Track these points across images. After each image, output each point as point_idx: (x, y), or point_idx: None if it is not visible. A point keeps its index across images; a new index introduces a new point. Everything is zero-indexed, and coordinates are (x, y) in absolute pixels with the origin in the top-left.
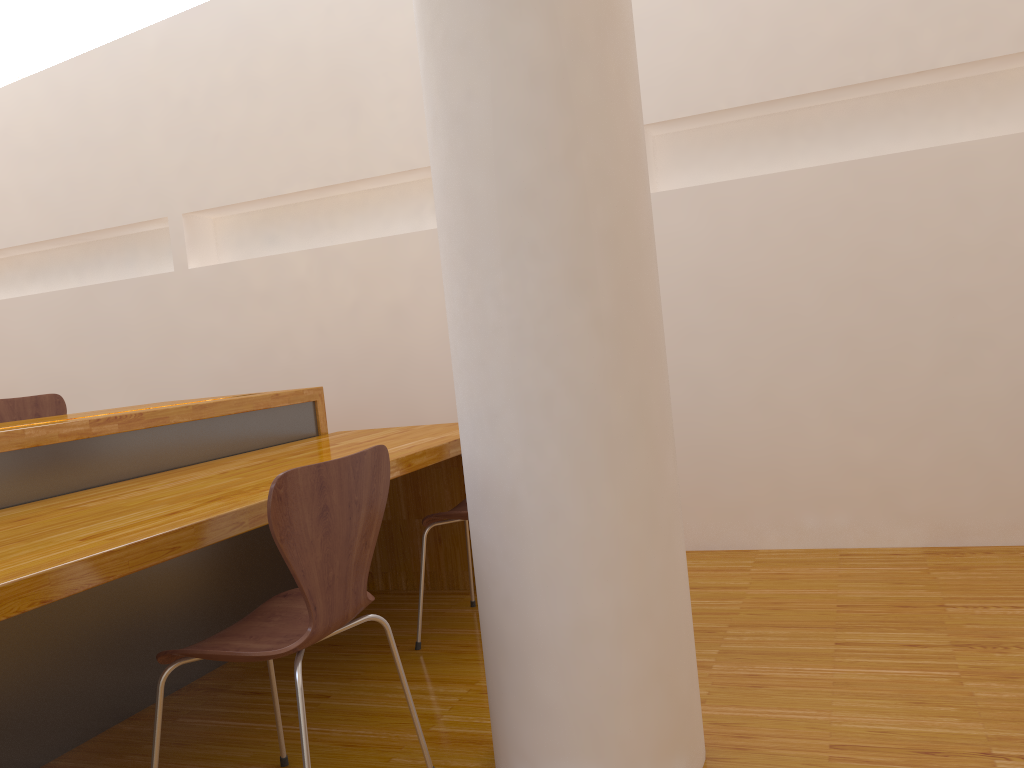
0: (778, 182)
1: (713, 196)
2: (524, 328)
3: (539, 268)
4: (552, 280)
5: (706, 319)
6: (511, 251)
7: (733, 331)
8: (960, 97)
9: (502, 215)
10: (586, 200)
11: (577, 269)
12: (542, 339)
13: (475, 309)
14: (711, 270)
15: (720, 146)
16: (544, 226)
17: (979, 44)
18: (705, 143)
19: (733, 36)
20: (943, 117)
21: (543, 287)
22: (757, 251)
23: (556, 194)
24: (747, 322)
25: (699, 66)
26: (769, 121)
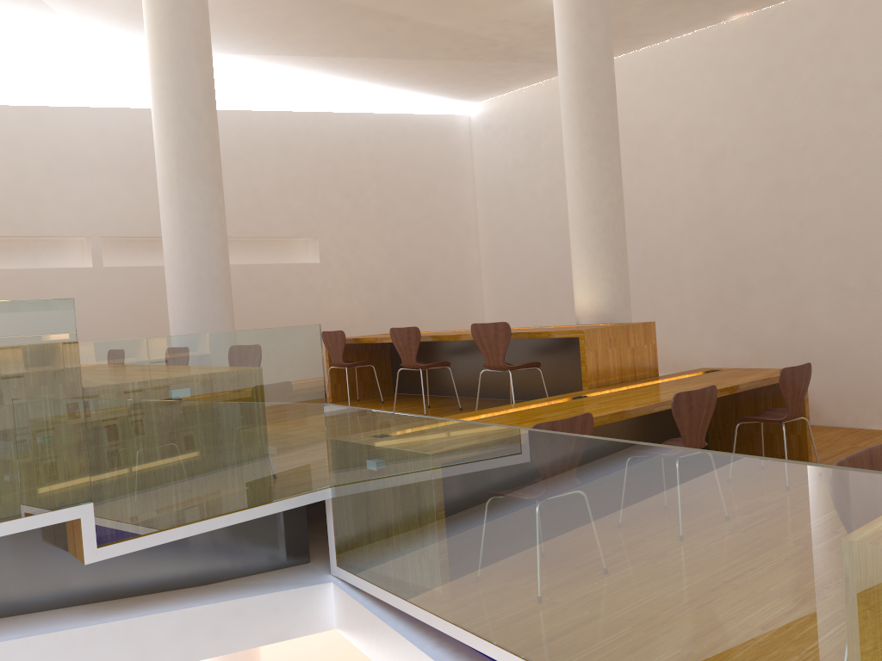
0: (160, 269)
1: (134, 272)
2: (216, 314)
3: (219, 299)
4: (222, 302)
5: (130, 324)
6: (213, 293)
7: (142, 329)
8: None
9: (211, 284)
10: (228, 282)
11: (227, 300)
12: (220, 317)
13: (200, 308)
14: (132, 303)
15: (125, 249)
16: (221, 288)
17: (229, 231)
18: (119, 247)
19: (143, 207)
20: None
21: (220, 304)
22: (152, 297)
23: (223, 280)
24: (147, 326)
25: (128, 216)
26: (147, 242)
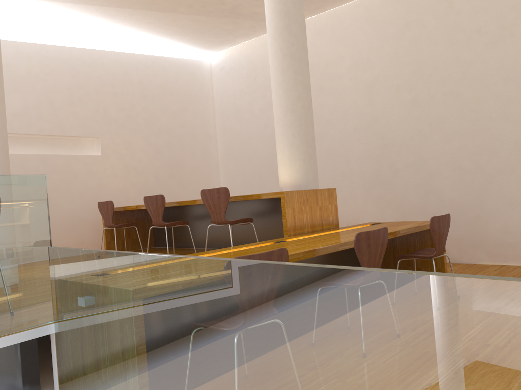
0: None
1: None
2: None
3: None
4: None
5: None
6: None
7: None
8: (20, 141)
9: None
10: (5, 157)
11: (3, 170)
12: None
13: None
14: None
15: None
16: None
17: (29, 130)
18: None
19: None
20: (16, 145)
21: None
22: None
23: (0, 155)
24: None
25: None
26: None
